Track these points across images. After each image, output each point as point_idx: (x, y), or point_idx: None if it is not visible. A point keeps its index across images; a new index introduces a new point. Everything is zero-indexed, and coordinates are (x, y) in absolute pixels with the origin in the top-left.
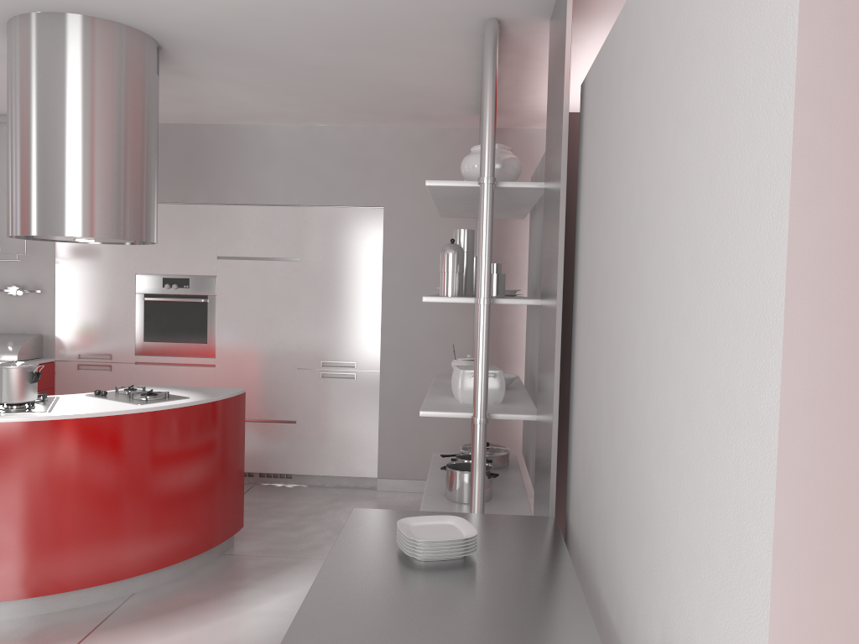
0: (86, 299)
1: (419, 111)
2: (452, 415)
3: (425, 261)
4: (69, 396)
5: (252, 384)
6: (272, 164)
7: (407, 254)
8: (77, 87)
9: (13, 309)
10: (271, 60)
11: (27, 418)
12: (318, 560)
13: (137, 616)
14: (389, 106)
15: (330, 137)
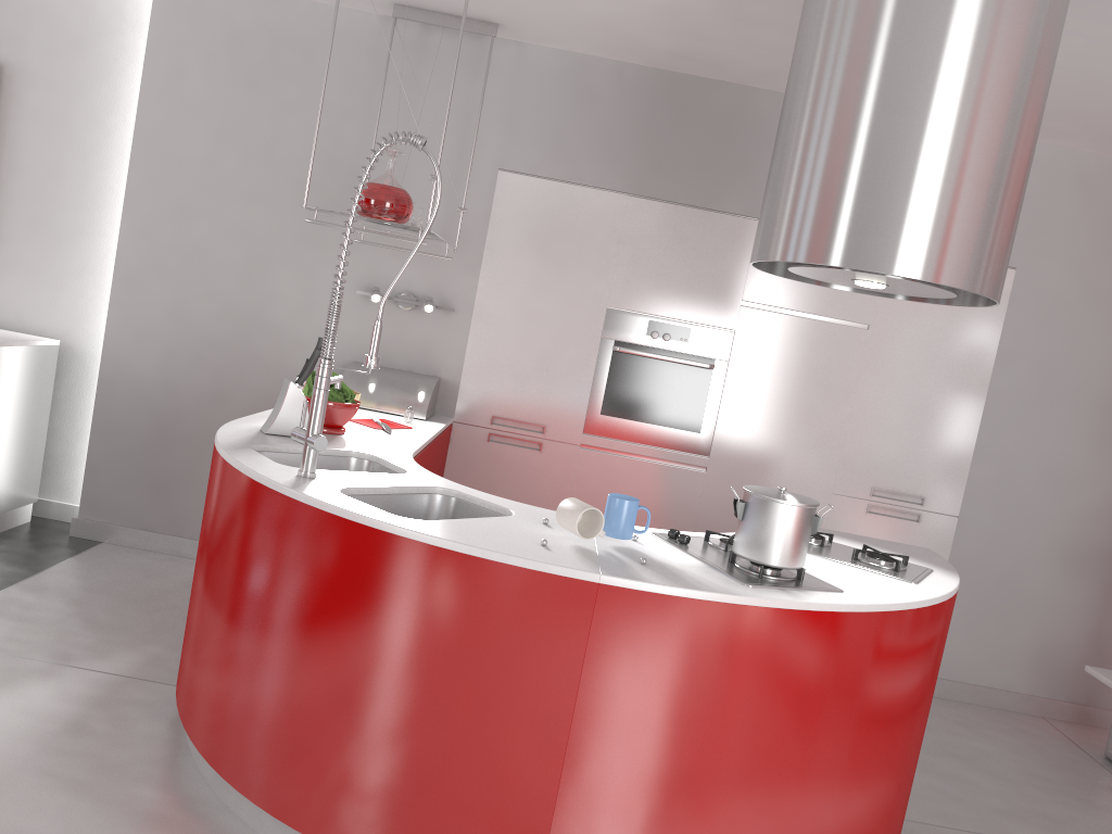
0: (521, 334)
1: None
2: None
3: (1062, 361)
4: None
5: None
6: None
7: (1036, 346)
8: (1022, 15)
9: (399, 329)
10: None
11: (842, 605)
12: None
13: None
14: None
15: None
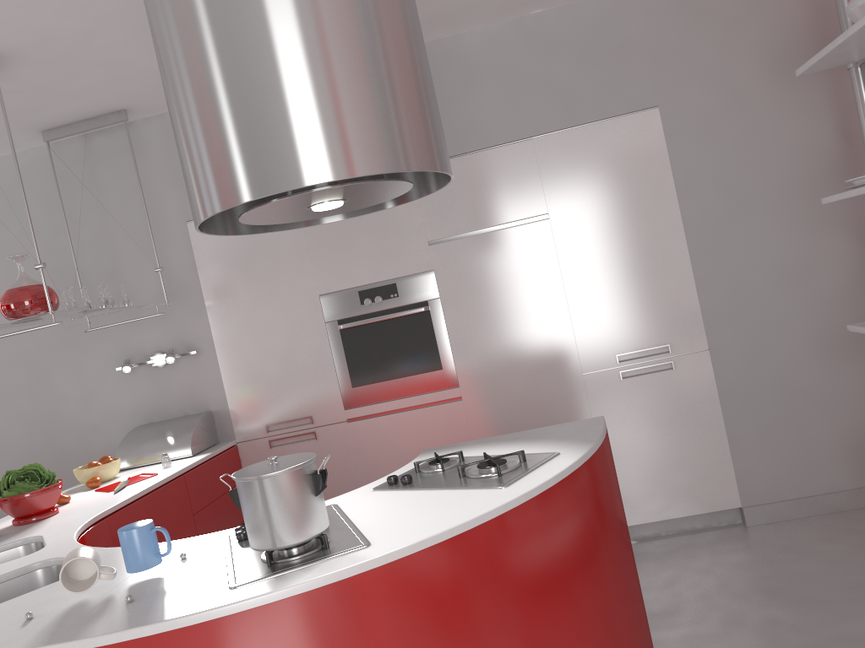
0: (260, 348)
1: None
2: None
3: (741, 169)
4: (347, 498)
5: (522, 412)
6: (476, 89)
7: (710, 166)
8: None
9: (164, 385)
10: None
11: (342, 571)
12: None
13: None
14: None
15: (552, 25)
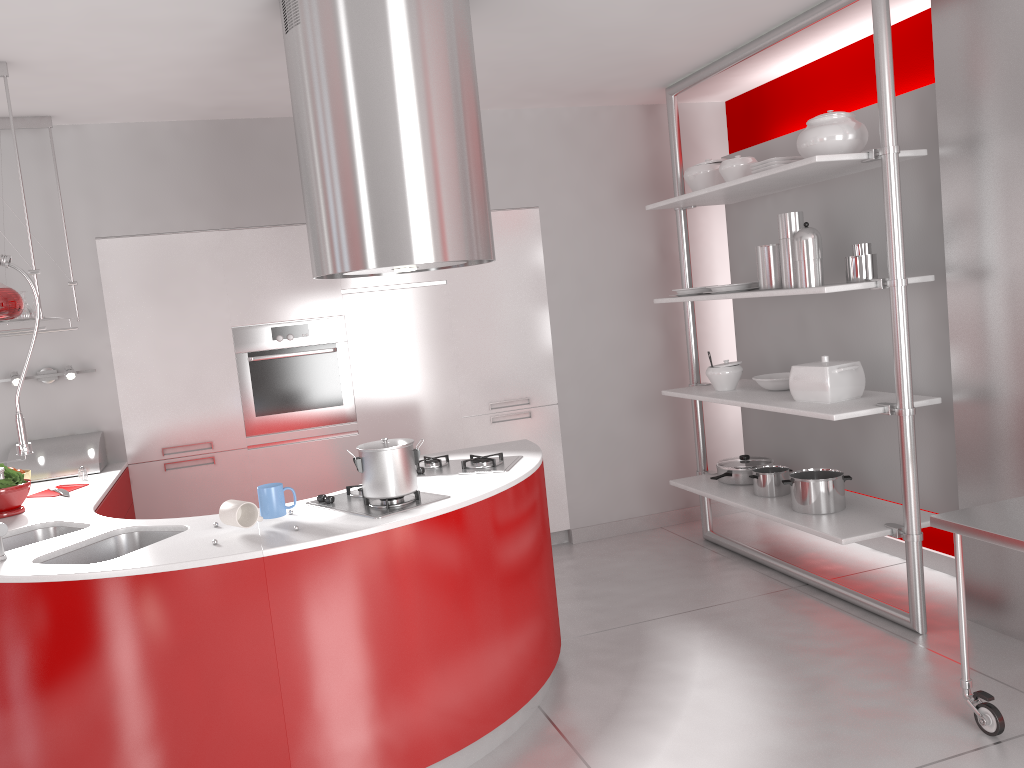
0: (164, 372)
1: (603, 86)
2: (864, 413)
3: (592, 266)
4: None
5: None
6: None
7: (571, 260)
8: (437, 60)
9: (50, 401)
10: (554, 24)
11: (449, 507)
12: (658, 620)
13: (594, 725)
14: (580, 82)
15: None
